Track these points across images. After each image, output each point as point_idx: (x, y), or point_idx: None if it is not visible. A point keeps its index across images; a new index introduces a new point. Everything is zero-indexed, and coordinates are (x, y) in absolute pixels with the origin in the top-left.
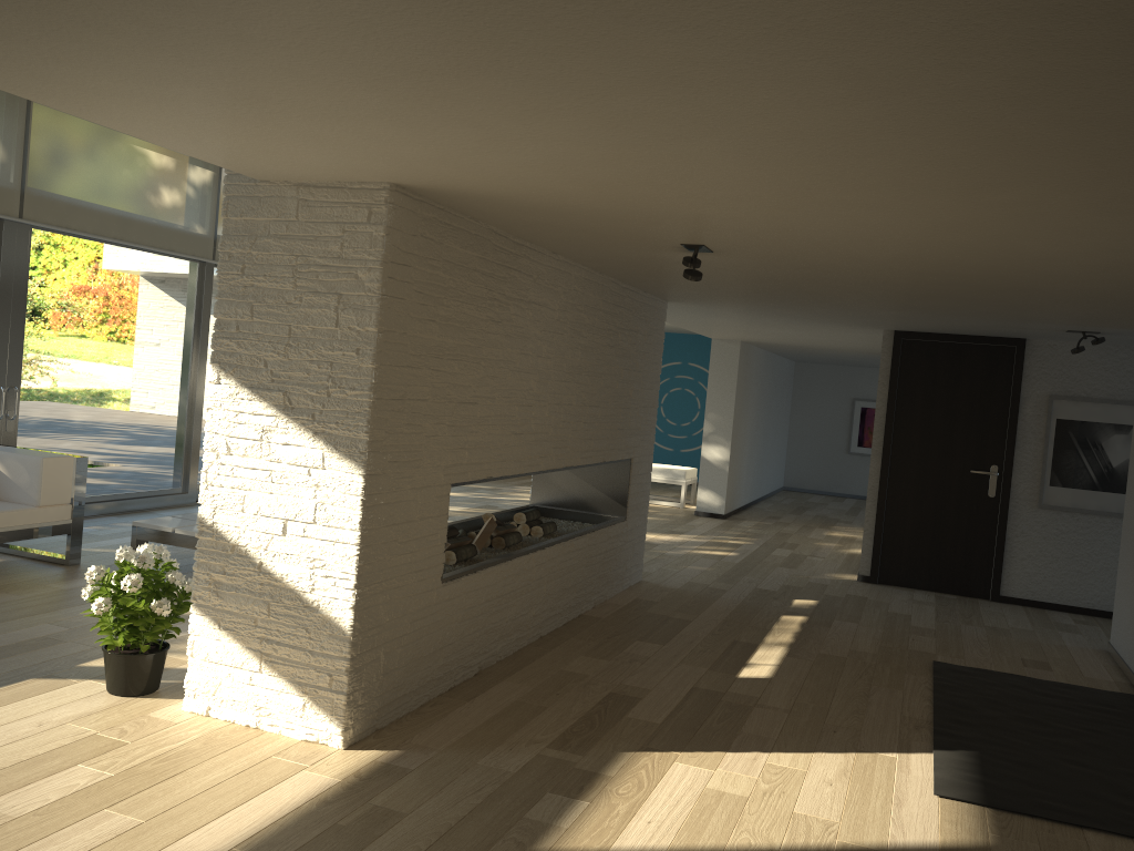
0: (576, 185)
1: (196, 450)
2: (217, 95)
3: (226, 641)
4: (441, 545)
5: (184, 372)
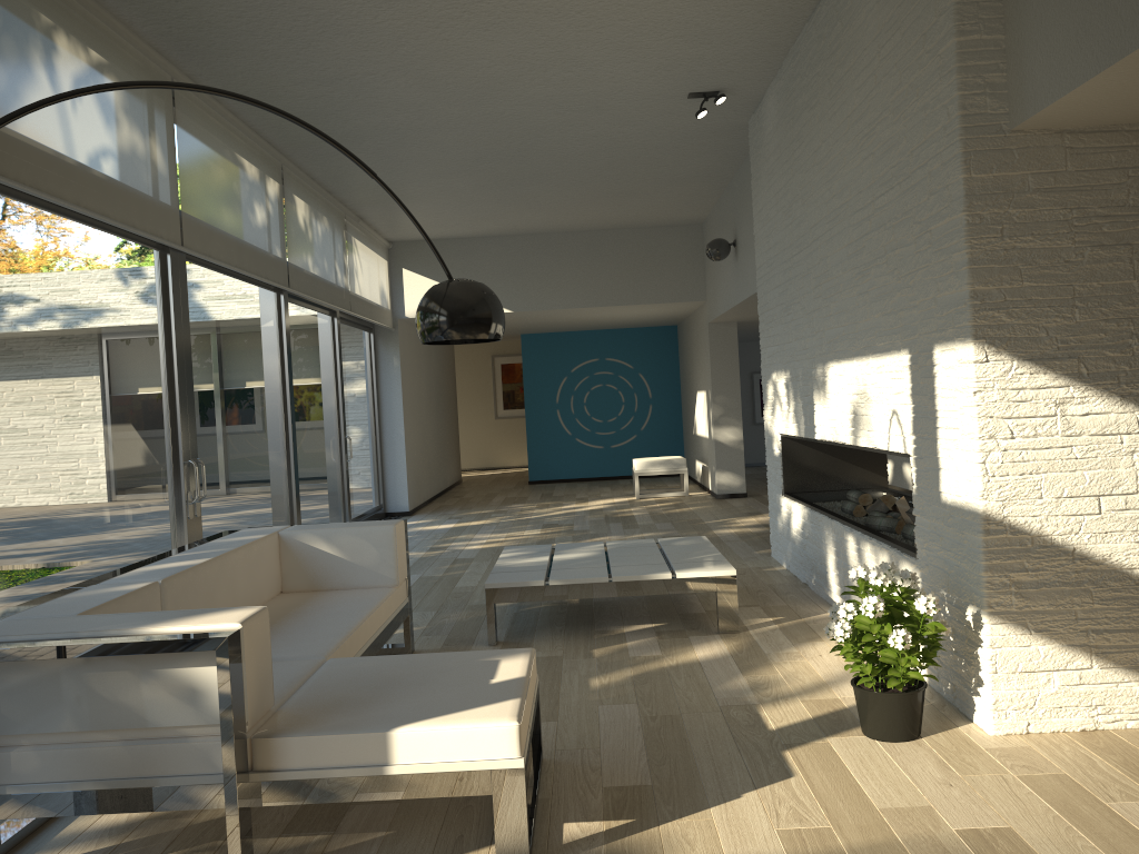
0: None
1: (298, 513)
2: None
3: (1040, 644)
4: None
5: (280, 423)
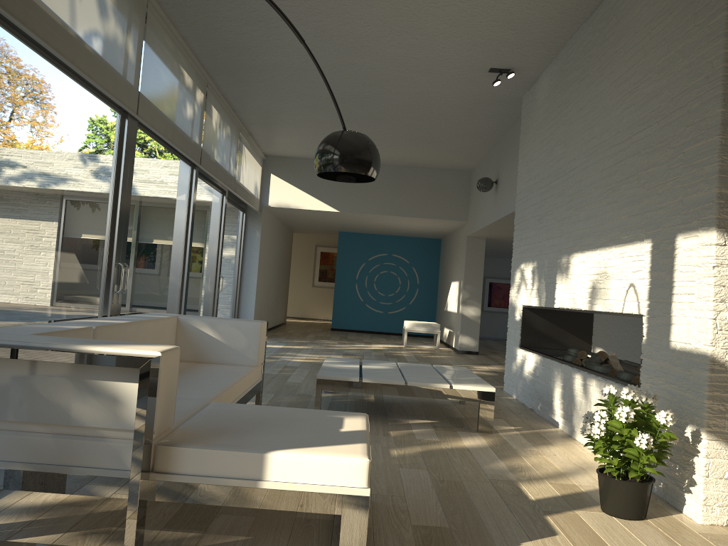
0: None
1: None
2: None
3: None
4: None
5: (181, 255)
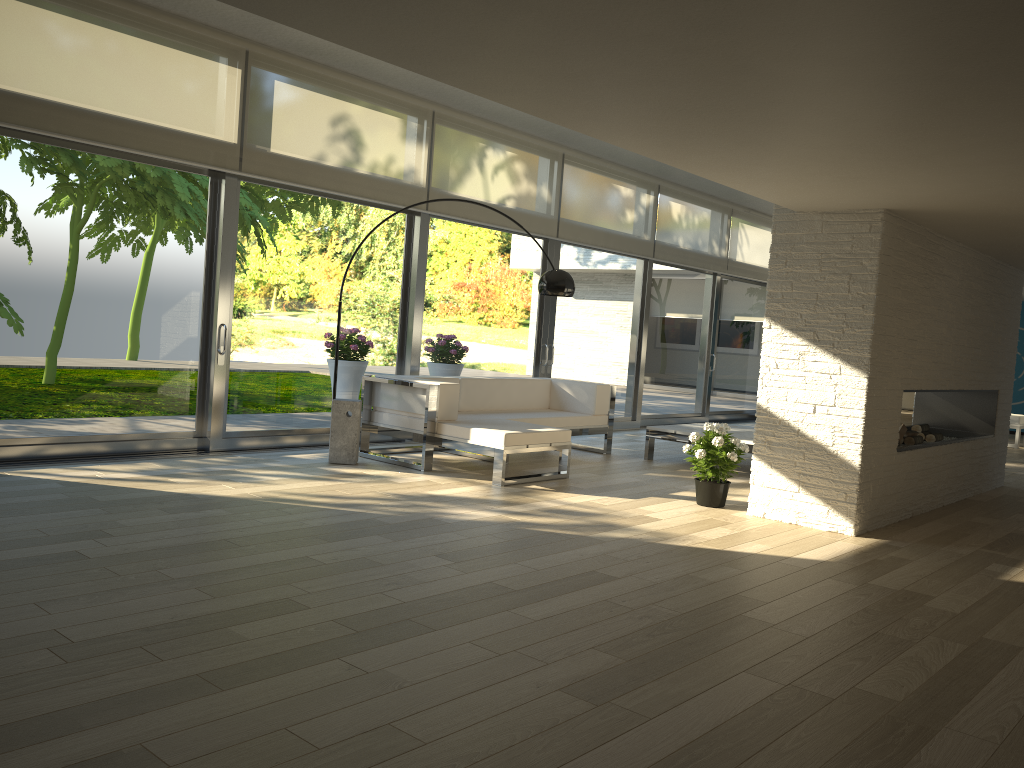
0: (1012, 204)
1: (640, 391)
2: (835, 178)
3: (775, 474)
4: (897, 428)
5: (634, 336)
